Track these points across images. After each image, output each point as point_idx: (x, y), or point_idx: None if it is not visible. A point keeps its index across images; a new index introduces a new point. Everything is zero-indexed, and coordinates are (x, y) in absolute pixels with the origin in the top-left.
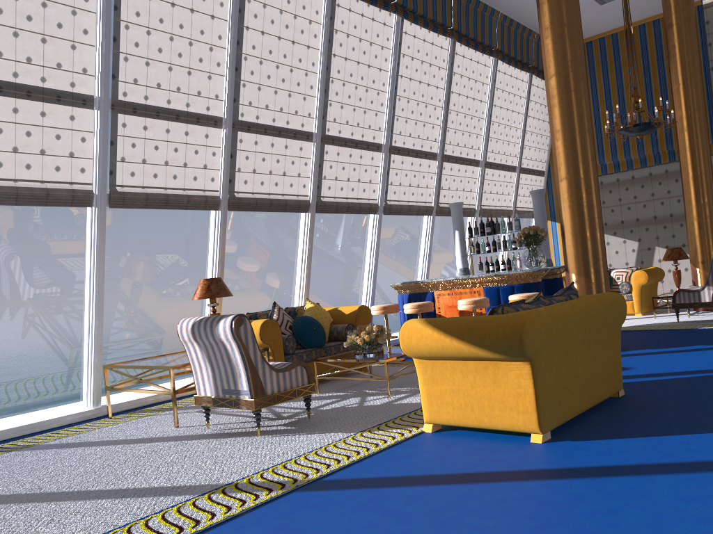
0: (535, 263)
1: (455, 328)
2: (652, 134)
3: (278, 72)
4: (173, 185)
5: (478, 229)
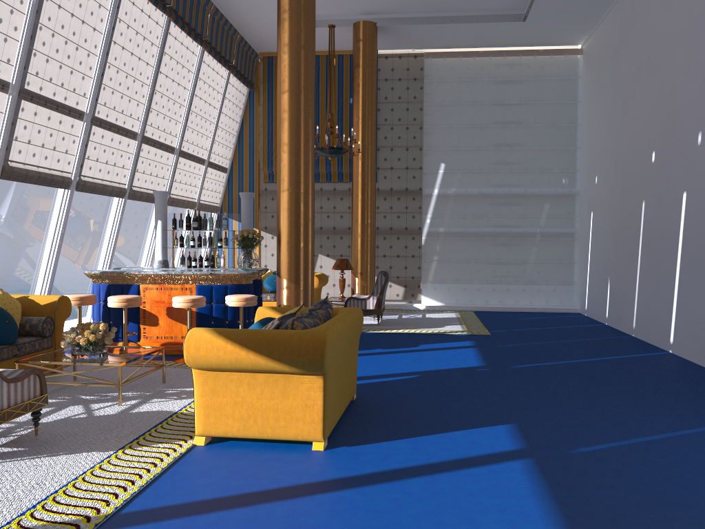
0: (250, 266)
1: (253, 341)
2: None
3: None
4: None
5: (183, 222)
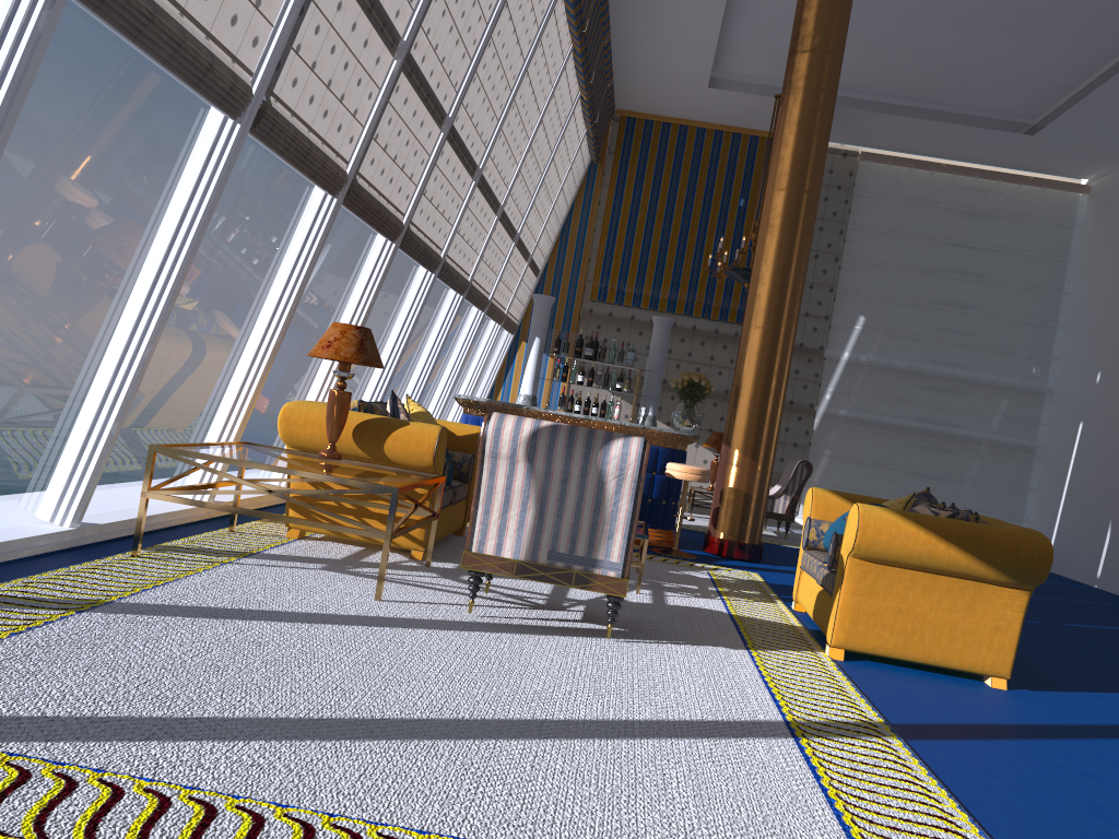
0: (693, 426)
1: (953, 533)
2: (693, 275)
3: None
4: (318, 129)
5: (569, 345)
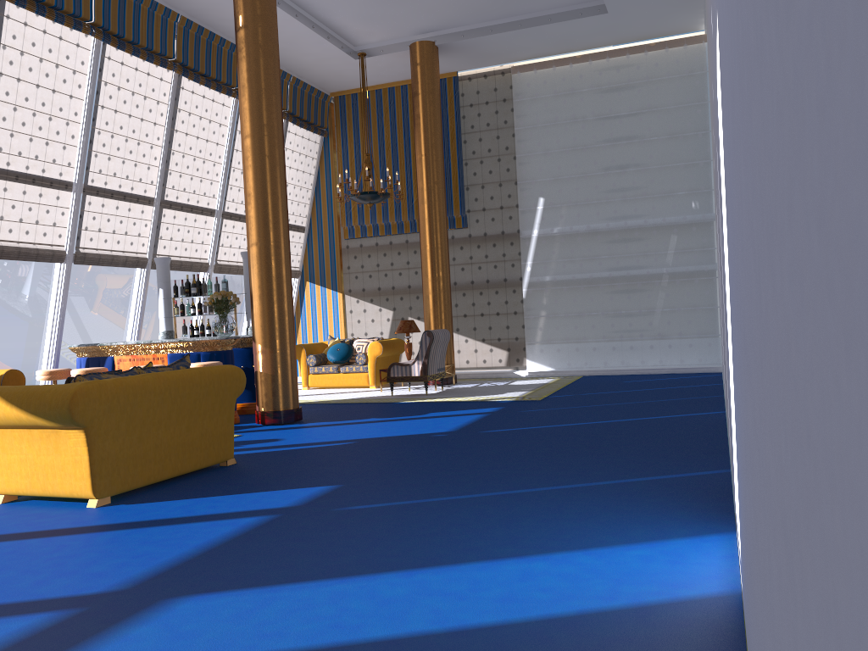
0: (223, 331)
1: (17, 396)
2: (409, 200)
3: None
4: None
5: (184, 288)
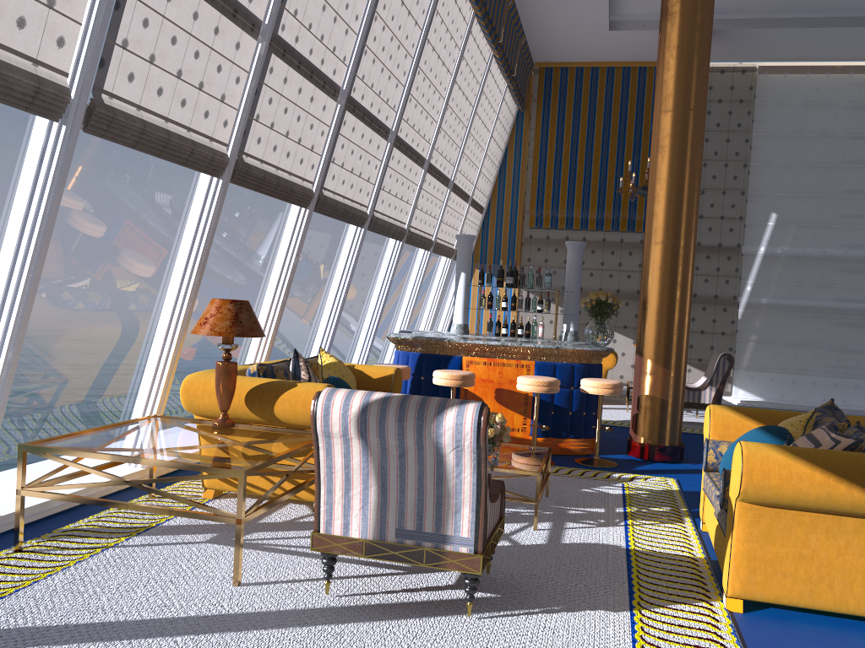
0: (604, 341)
1: (855, 471)
2: (616, 195)
3: None
4: (177, 118)
5: (492, 276)
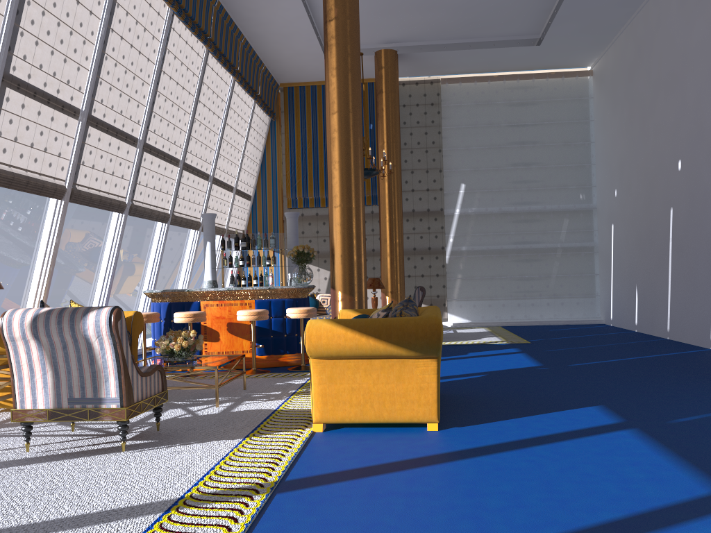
0: (306, 280)
1: (371, 328)
2: None
3: (58, 31)
4: None
5: (231, 242)
